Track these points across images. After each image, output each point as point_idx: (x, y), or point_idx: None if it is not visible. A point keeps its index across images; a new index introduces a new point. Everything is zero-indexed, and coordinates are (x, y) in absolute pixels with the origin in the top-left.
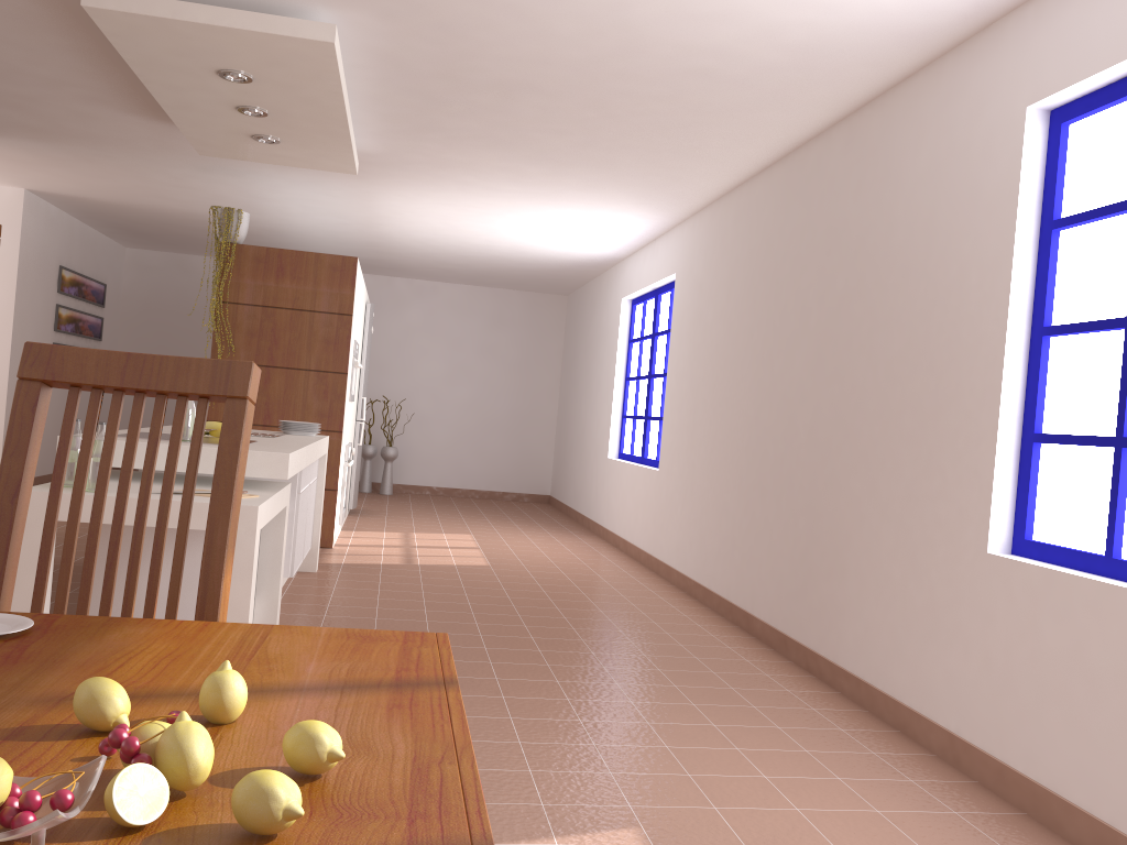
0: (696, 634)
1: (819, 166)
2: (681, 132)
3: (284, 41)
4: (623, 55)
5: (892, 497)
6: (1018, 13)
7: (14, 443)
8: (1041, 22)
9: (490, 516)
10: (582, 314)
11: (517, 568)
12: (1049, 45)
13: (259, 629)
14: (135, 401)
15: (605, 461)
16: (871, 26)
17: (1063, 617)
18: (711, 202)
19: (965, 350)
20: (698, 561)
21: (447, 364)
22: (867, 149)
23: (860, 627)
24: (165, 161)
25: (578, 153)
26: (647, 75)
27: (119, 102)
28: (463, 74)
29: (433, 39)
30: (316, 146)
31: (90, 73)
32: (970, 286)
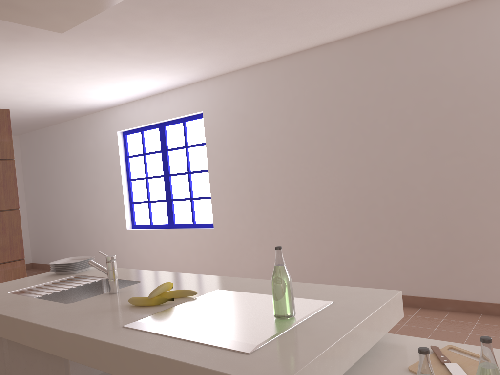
0: None
1: (399, 41)
2: (334, 16)
3: None
4: None
5: None
6: None
7: None
8: None
9: None
10: (50, 145)
11: None
12: None
13: None
14: None
15: (124, 232)
16: None
17: None
18: (247, 67)
19: None
20: (293, 274)
21: None
22: (461, 30)
23: None
24: None
25: (241, 27)
26: None
27: None
28: None
29: None
30: None
31: None
32: None
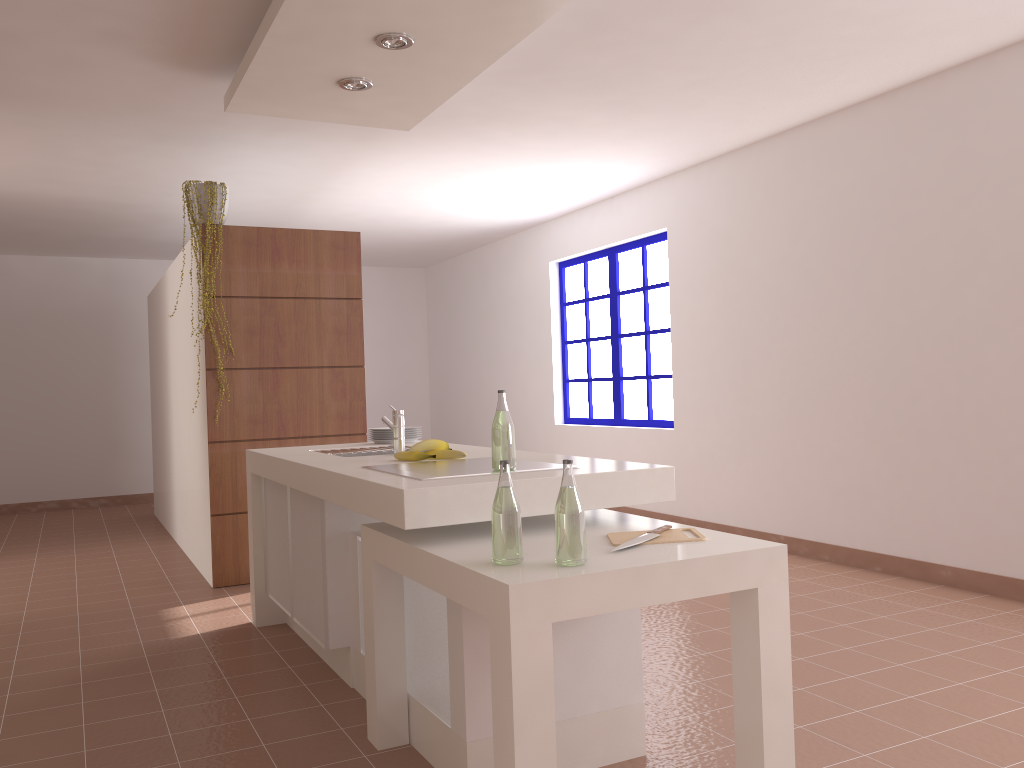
0: (897, 593)
1: (974, 94)
2: (827, 64)
3: None
4: None
5: None
6: None
7: None
8: None
9: None
10: (463, 284)
11: None
12: None
13: None
14: None
15: (551, 428)
16: None
17: None
18: (734, 150)
19: None
20: (788, 516)
21: None
22: None
23: None
24: (118, 128)
25: (674, 95)
26: None
27: (148, 40)
28: None
29: None
30: (409, 92)
31: None
32: None
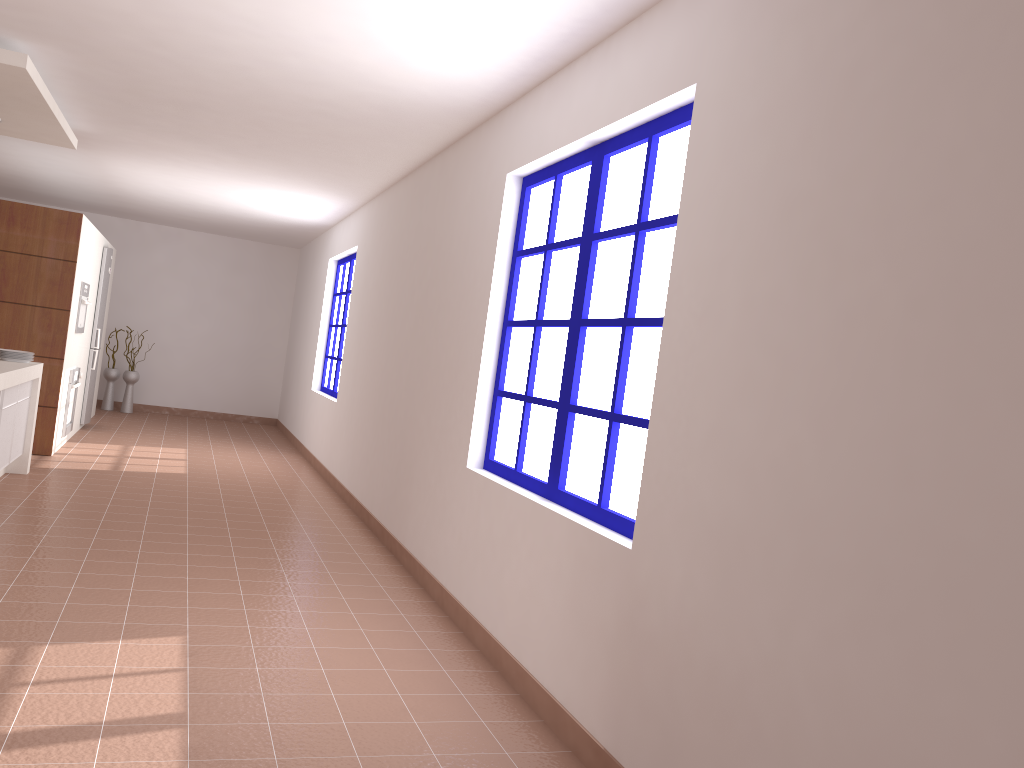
0: (324, 526)
1: (428, 184)
2: (330, 147)
3: None
4: (261, 96)
5: (435, 429)
6: (510, 109)
7: None
8: (517, 119)
9: (213, 434)
10: (307, 267)
11: (210, 476)
12: (518, 136)
13: None
14: None
15: (310, 392)
16: (424, 102)
17: (488, 508)
18: (378, 194)
19: (471, 331)
20: (350, 474)
21: (189, 302)
22: (448, 178)
23: (415, 519)
24: None
25: (258, 151)
26: (285, 110)
27: None
28: (145, 92)
29: (112, 69)
30: (34, 127)
31: None
32: (477, 288)
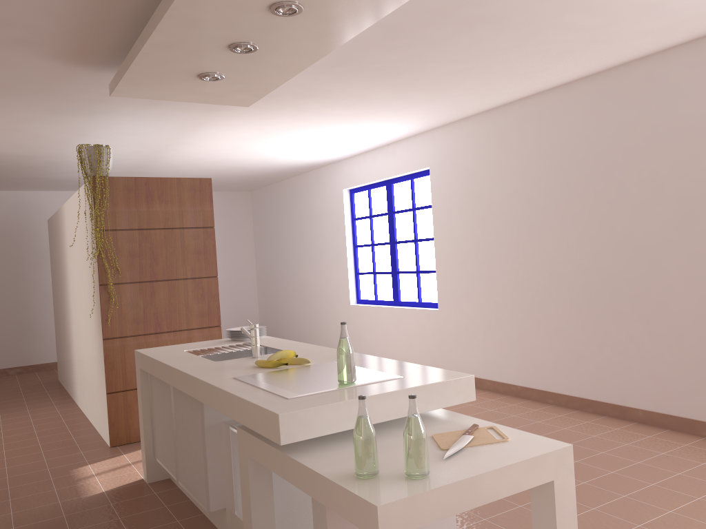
0: (607, 431)
1: (652, 79)
2: (551, 58)
3: None
4: None
5: None
6: None
7: None
8: None
9: None
10: (279, 203)
11: None
12: None
13: None
14: None
15: (347, 307)
16: None
17: None
18: (477, 113)
19: None
20: (523, 372)
21: None
22: None
23: None
24: (25, 105)
25: (441, 79)
26: (610, 8)
27: (50, 45)
28: (460, 8)
29: None
30: (251, 82)
31: (58, 11)
32: None
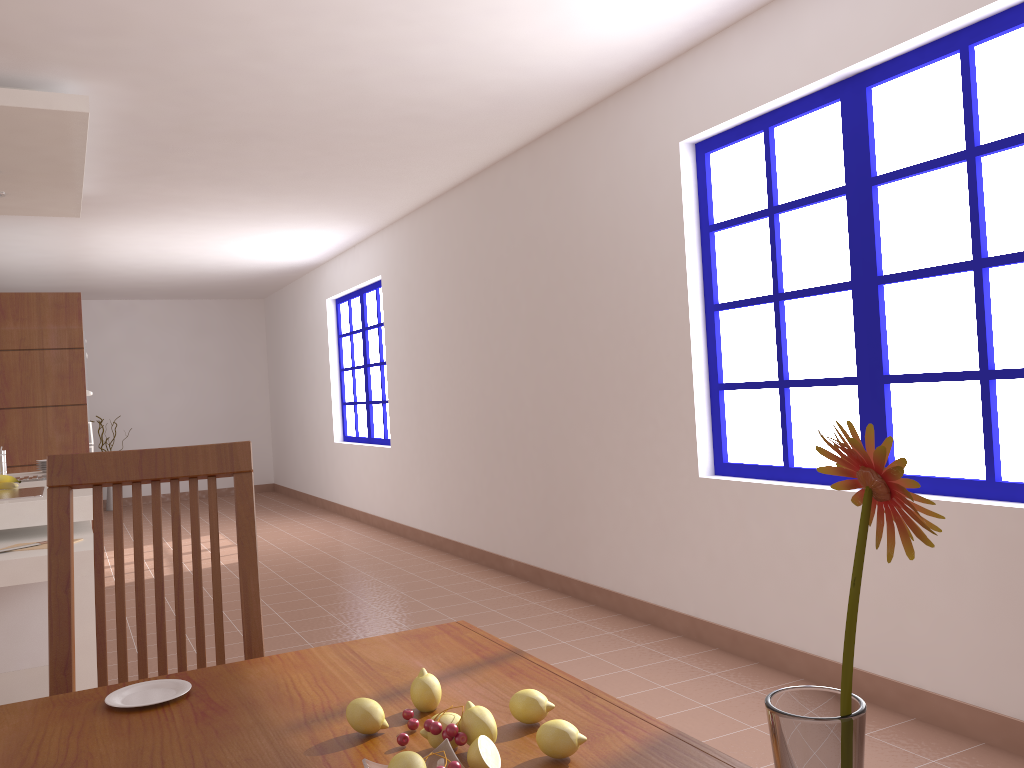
0: (463, 582)
1: (509, 184)
2: (391, 162)
3: (37, 113)
4: (350, 108)
5: (615, 445)
6: (662, 71)
7: (57, 542)
8: (681, 79)
9: (227, 513)
10: (284, 315)
11: (282, 556)
12: (689, 97)
13: (340, 648)
14: (154, 488)
15: (332, 445)
16: (554, 82)
17: (763, 515)
18: (408, 213)
19: (658, 326)
20: (444, 520)
21: (156, 377)
22: (551, 170)
23: (603, 550)
24: None
25: (296, 183)
26: (369, 122)
27: None
28: (200, 127)
29: (177, 101)
30: (43, 196)
31: None
32: (655, 277)
